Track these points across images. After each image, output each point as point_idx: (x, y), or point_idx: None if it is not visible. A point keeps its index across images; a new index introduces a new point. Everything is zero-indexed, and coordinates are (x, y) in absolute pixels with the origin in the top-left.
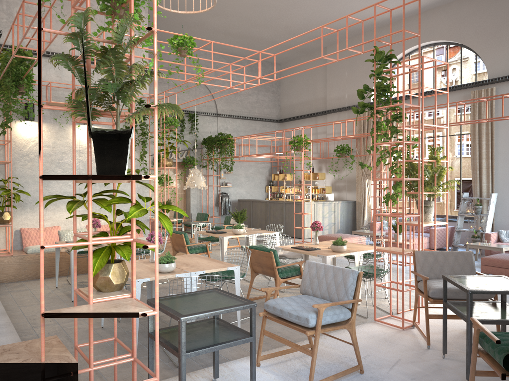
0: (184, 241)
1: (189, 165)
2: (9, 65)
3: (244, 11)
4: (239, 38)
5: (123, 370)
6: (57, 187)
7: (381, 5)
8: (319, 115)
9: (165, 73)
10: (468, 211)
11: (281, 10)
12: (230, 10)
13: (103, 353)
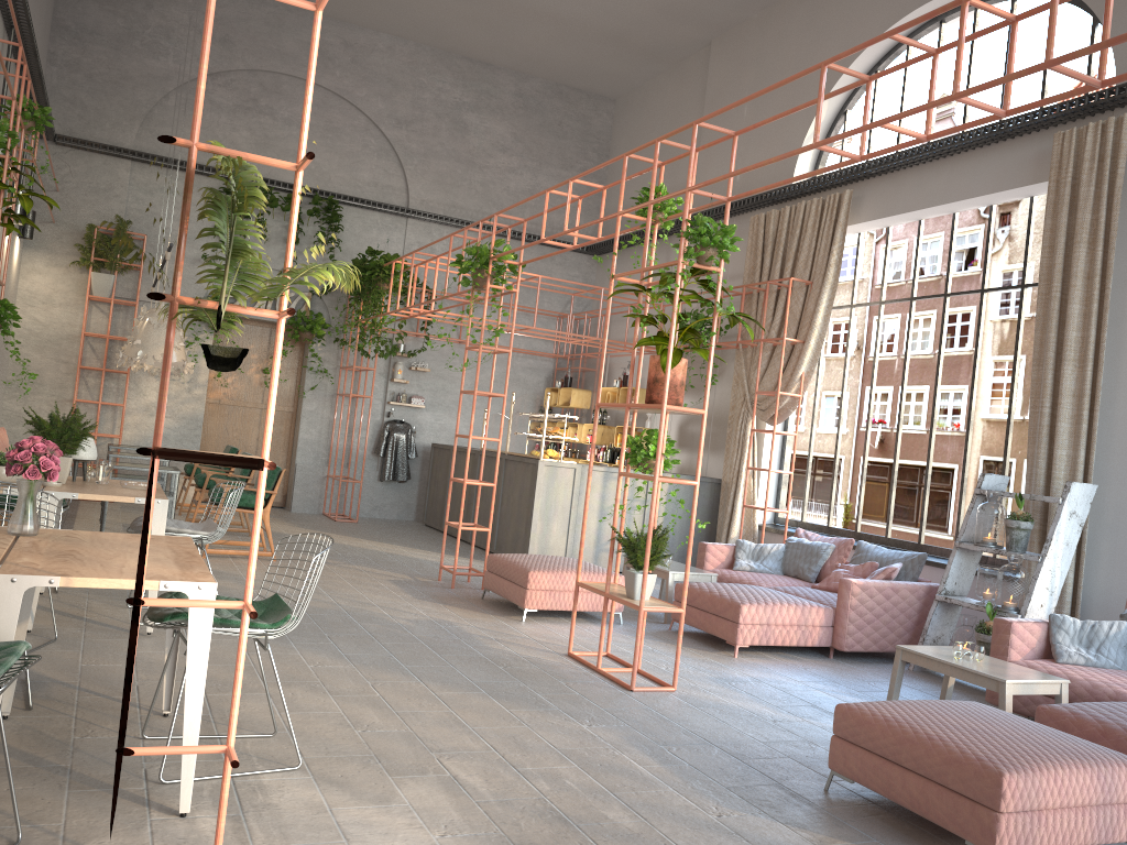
0: None
1: (304, 334)
2: None
3: None
4: (459, 0)
5: None
6: None
7: None
8: (675, 231)
9: (268, 87)
10: (985, 537)
11: None
12: None
13: None
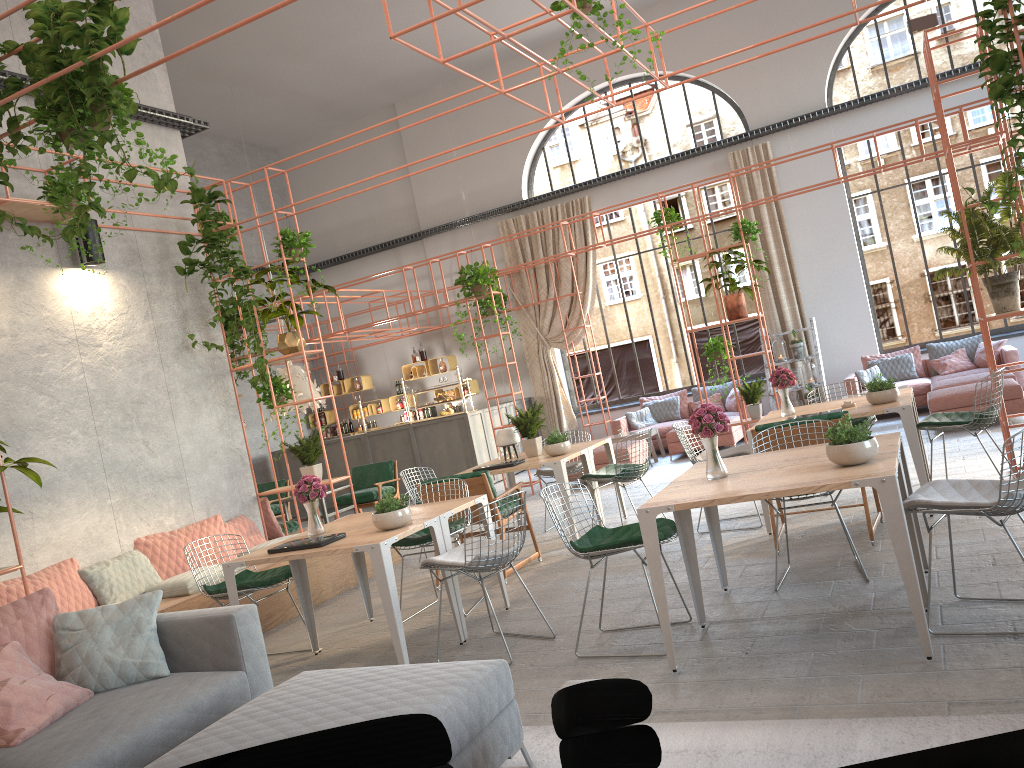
0: (490, 491)
1: None
2: (84, 40)
3: (280, 10)
4: (226, 85)
5: (1000, 679)
6: (47, 448)
7: (546, 6)
8: (407, 243)
9: None
10: (783, 356)
11: (359, 11)
12: (250, 8)
13: (857, 687)
